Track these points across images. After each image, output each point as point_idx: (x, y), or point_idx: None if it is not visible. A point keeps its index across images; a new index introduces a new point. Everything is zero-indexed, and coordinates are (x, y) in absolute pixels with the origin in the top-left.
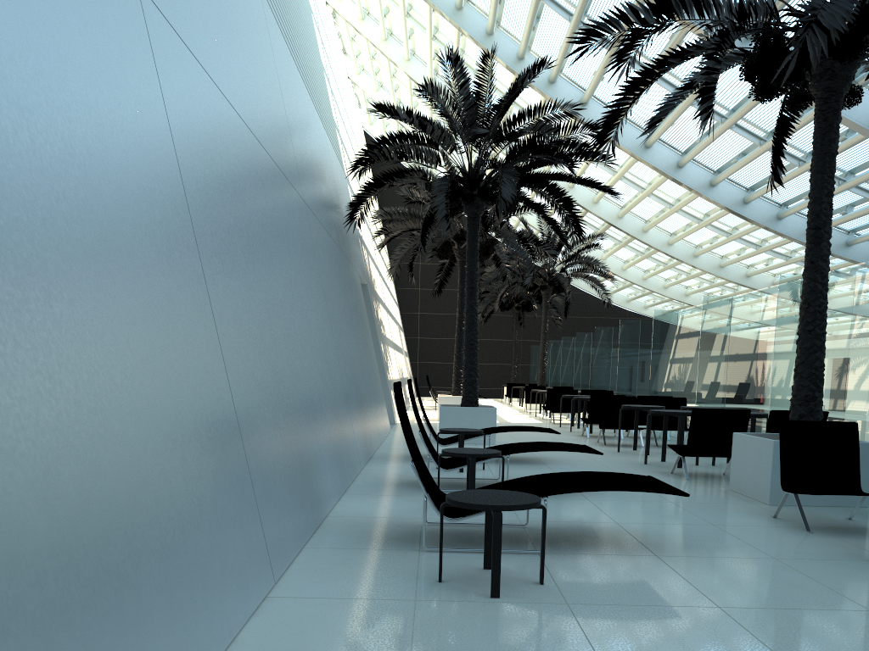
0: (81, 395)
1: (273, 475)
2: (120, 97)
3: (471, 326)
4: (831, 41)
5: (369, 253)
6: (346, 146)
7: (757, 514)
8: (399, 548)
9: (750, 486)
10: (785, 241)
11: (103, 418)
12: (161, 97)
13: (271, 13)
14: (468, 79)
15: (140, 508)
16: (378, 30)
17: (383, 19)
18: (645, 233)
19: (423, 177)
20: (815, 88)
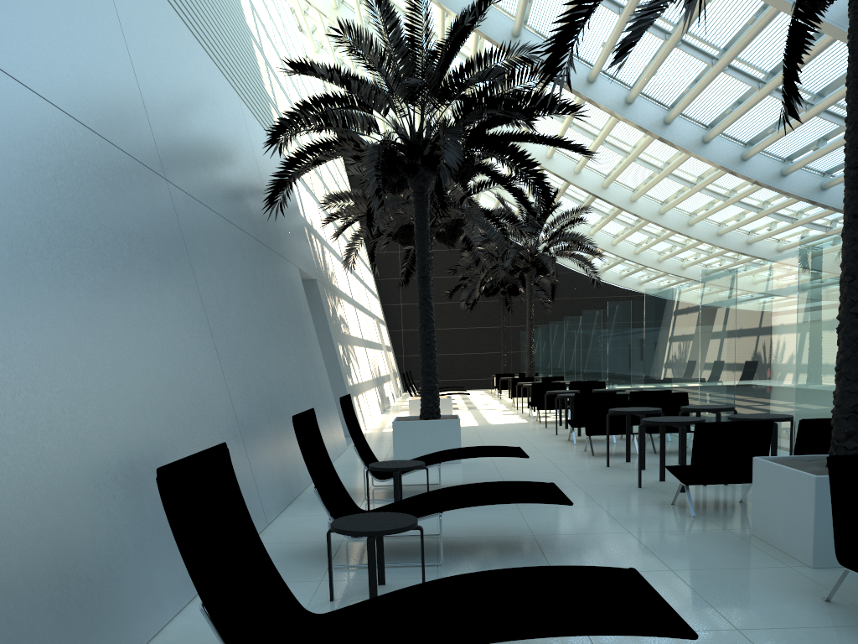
0: None
1: None
2: None
3: (426, 323)
4: None
5: (326, 244)
6: None
7: (799, 593)
8: None
9: (782, 535)
10: (790, 201)
11: None
12: None
13: None
14: (396, 20)
15: None
16: None
17: None
18: (633, 203)
19: (356, 148)
20: None
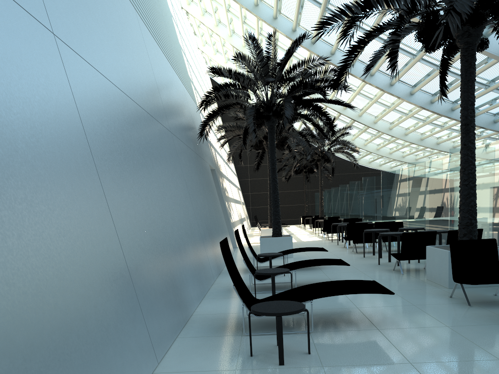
0: (27, 288)
1: (155, 300)
2: (46, 107)
3: (274, 190)
4: (462, 20)
5: (216, 150)
6: (198, 90)
7: (440, 295)
8: (230, 334)
9: (437, 277)
10: (457, 122)
11: (42, 297)
12: (73, 98)
13: (144, 25)
14: (261, 49)
15: (68, 343)
16: (212, 20)
17: (214, 14)
18: (375, 124)
19: (240, 107)
20: (459, 43)
